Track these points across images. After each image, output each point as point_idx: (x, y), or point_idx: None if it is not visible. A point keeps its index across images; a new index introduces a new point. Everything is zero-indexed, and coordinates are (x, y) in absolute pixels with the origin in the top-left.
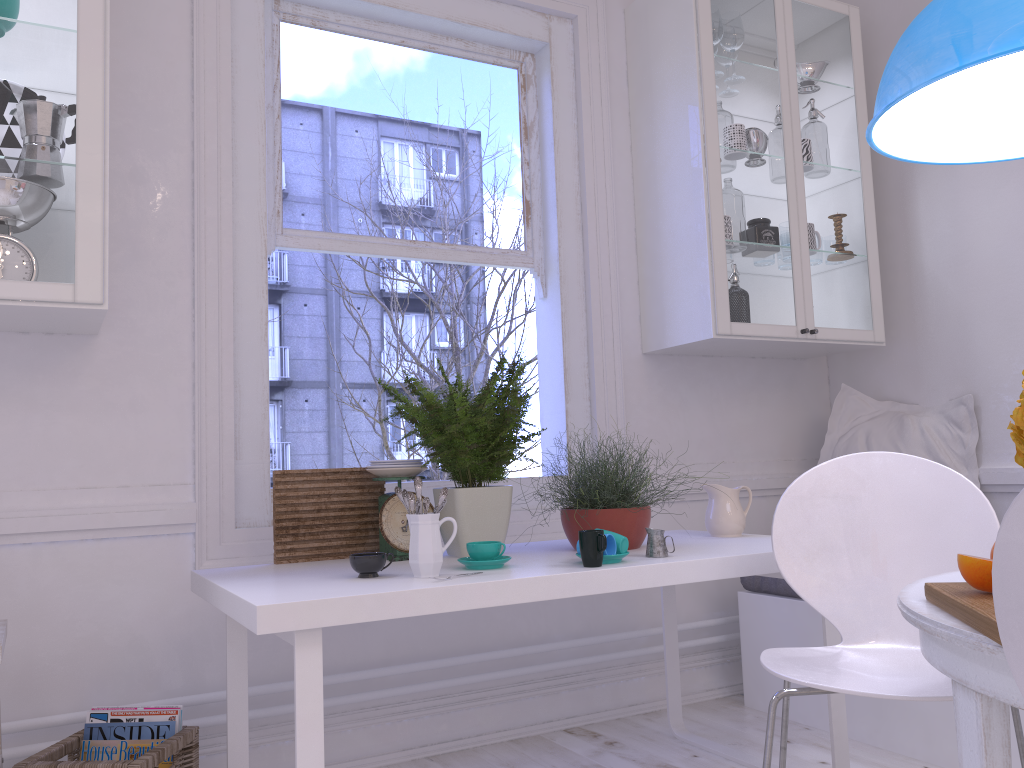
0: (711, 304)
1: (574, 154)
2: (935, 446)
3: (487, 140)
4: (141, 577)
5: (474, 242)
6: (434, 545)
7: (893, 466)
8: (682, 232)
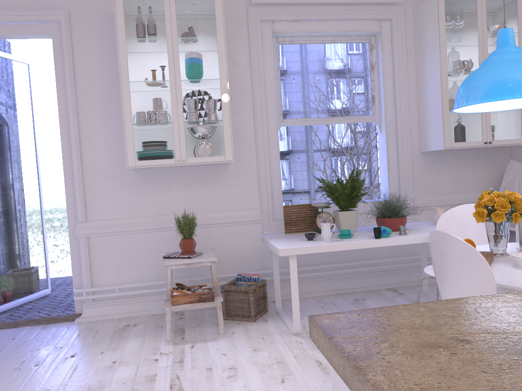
0: (442, 136)
1: (391, 75)
2: None
3: (356, 74)
4: (246, 236)
5: (352, 114)
6: (328, 232)
7: None
8: (433, 106)
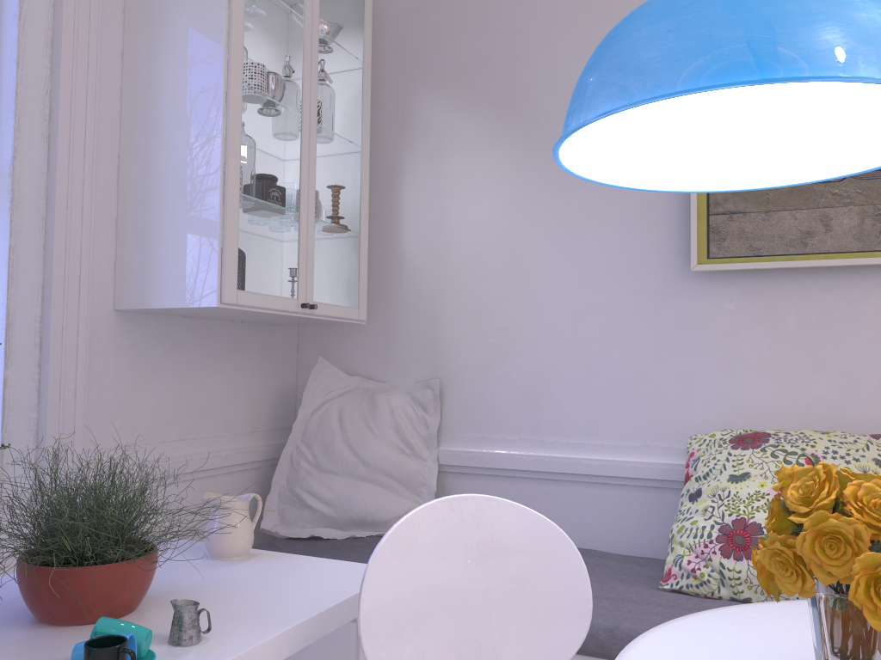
0: (219, 267)
1: (47, 40)
2: (404, 427)
3: None
4: None
5: None
6: None
7: (486, 511)
8: (187, 173)
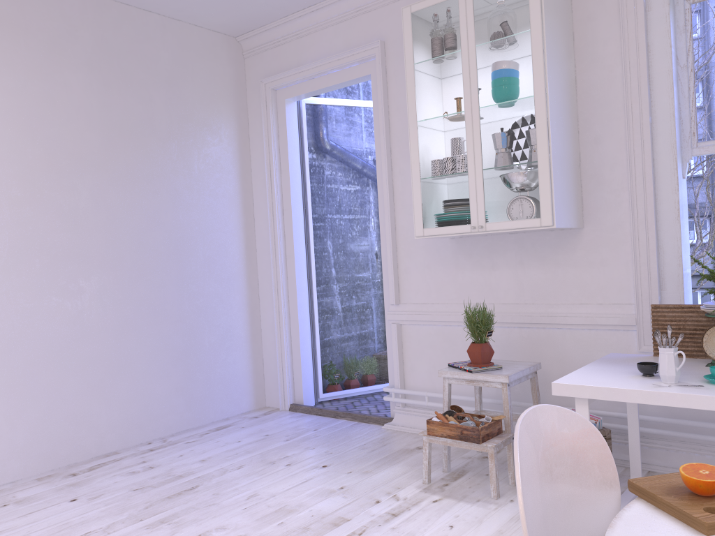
0: None
1: None
2: None
3: None
4: (610, 350)
5: None
6: (668, 366)
7: None
8: None
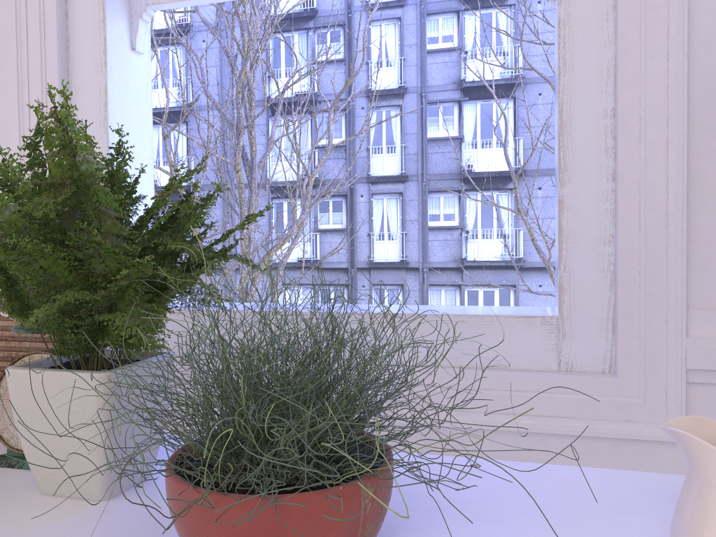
0: None
1: None
2: None
3: None
4: None
5: None
6: None
7: None
8: None
